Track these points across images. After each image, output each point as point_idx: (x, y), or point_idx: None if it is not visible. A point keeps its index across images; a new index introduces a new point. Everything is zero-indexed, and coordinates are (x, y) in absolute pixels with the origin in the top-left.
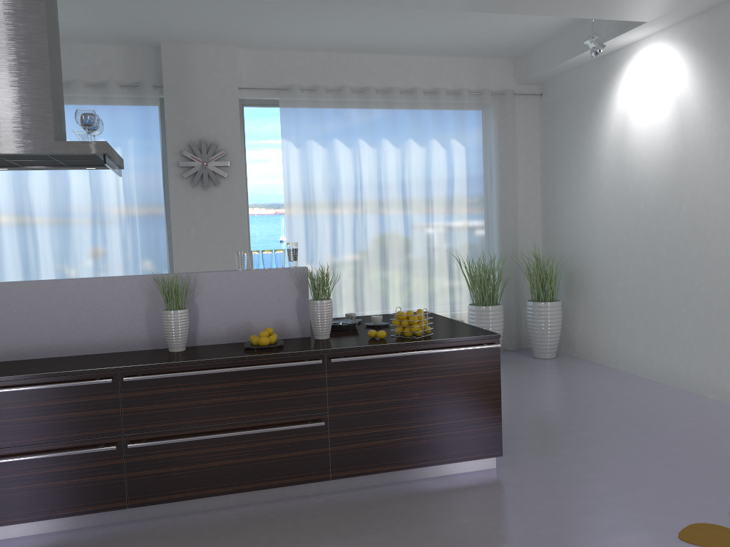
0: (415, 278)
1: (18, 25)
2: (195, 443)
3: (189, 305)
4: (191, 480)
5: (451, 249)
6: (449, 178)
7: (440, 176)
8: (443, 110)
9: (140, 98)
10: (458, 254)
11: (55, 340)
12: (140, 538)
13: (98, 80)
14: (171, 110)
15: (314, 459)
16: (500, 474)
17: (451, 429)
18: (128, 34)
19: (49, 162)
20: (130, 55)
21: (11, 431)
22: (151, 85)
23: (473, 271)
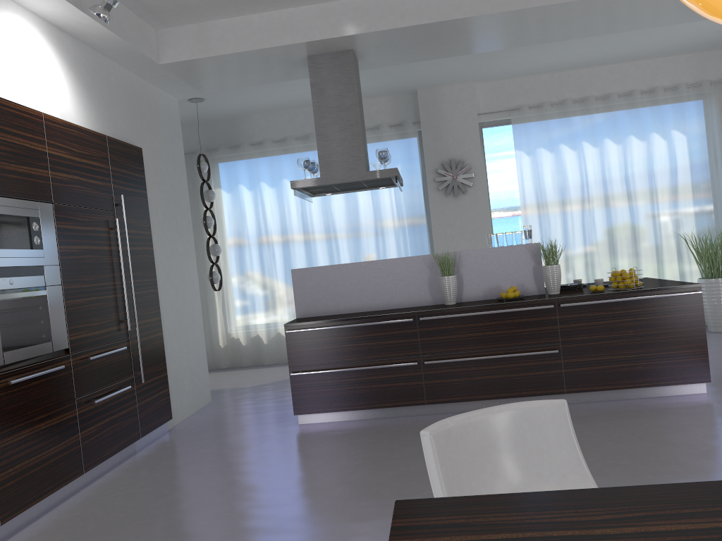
0: (643, 258)
1: (342, 102)
2: (467, 363)
3: (456, 273)
4: (465, 388)
5: (678, 230)
6: (671, 166)
7: (663, 165)
8: (661, 106)
9: (403, 133)
10: (685, 234)
11: (373, 299)
12: (435, 421)
13: (374, 124)
14: (427, 139)
15: (552, 377)
16: (708, 396)
17: (662, 359)
18: (394, 87)
19: (358, 186)
20: (395, 102)
21: (355, 352)
22: (411, 122)
23: (700, 248)
